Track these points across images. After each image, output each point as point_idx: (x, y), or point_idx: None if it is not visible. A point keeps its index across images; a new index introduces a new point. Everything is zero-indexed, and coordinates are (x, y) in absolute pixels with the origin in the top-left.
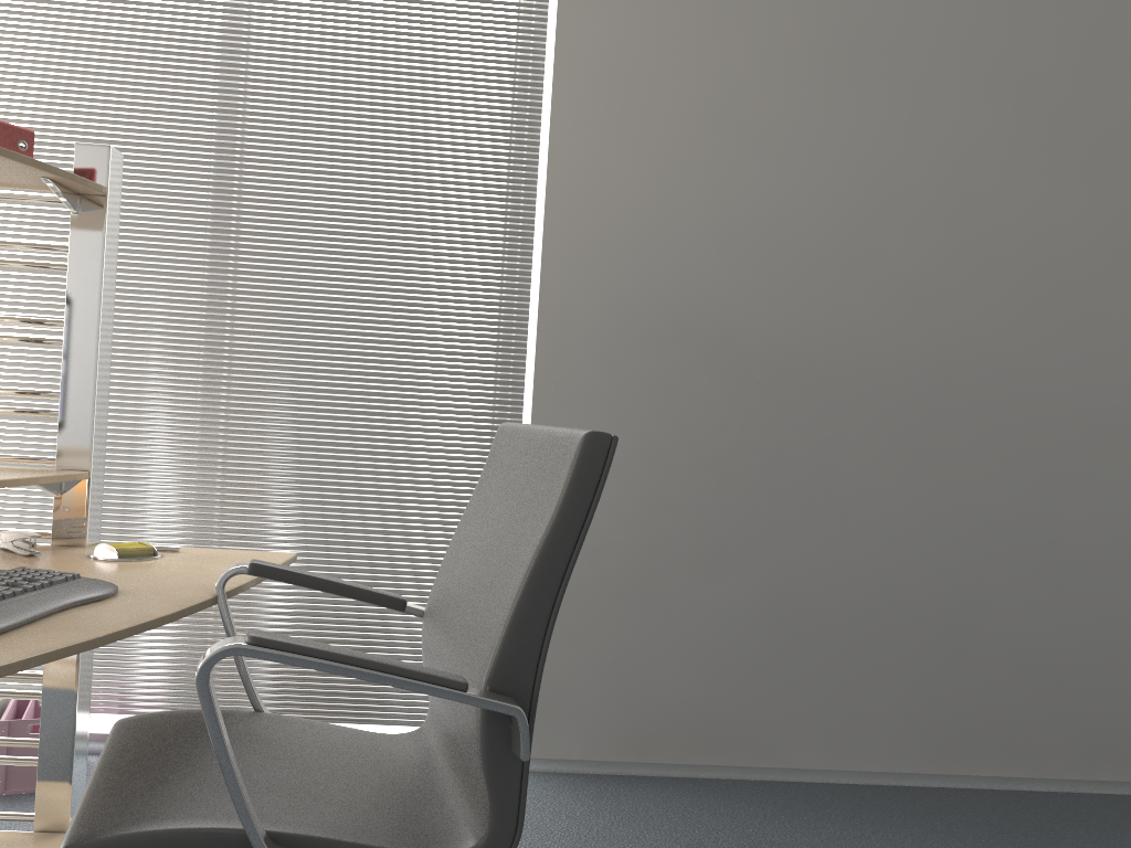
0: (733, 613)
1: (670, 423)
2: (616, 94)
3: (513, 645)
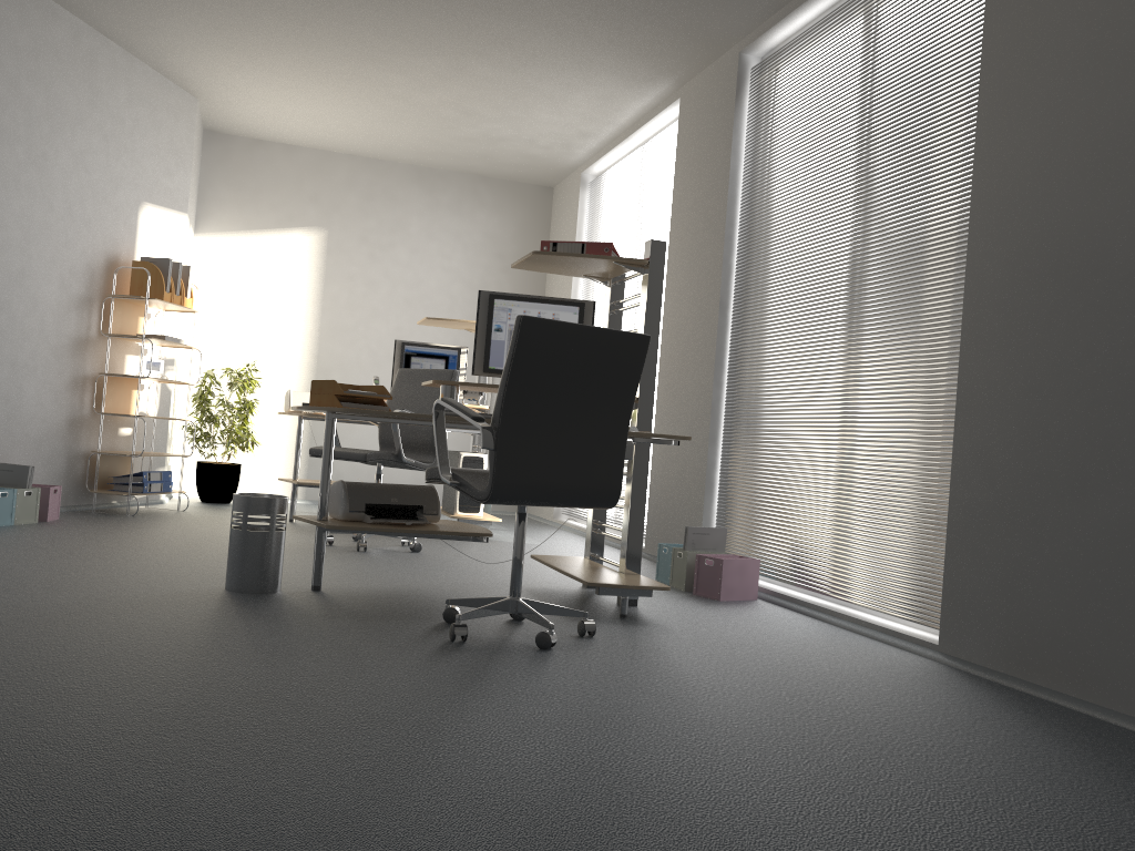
0: (1095, 542)
1: (1048, 356)
2: (1017, 77)
3: (496, 406)
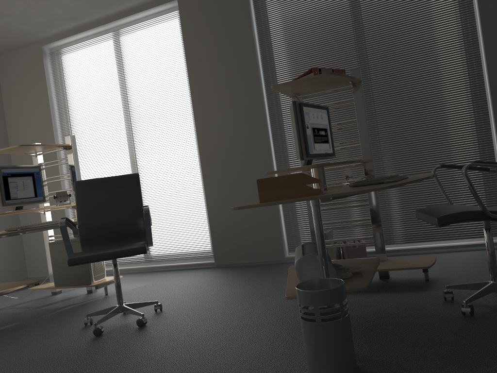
0: None
1: None
2: None
3: None
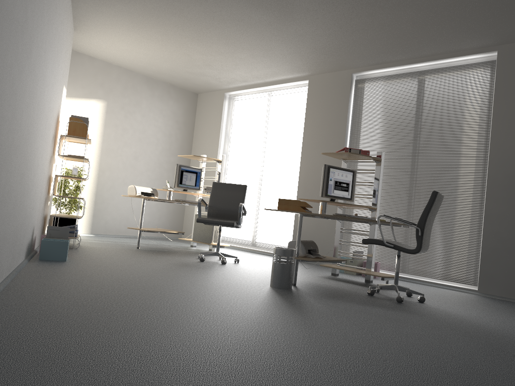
0: None
1: None
2: (509, 121)
3: (420, 220)
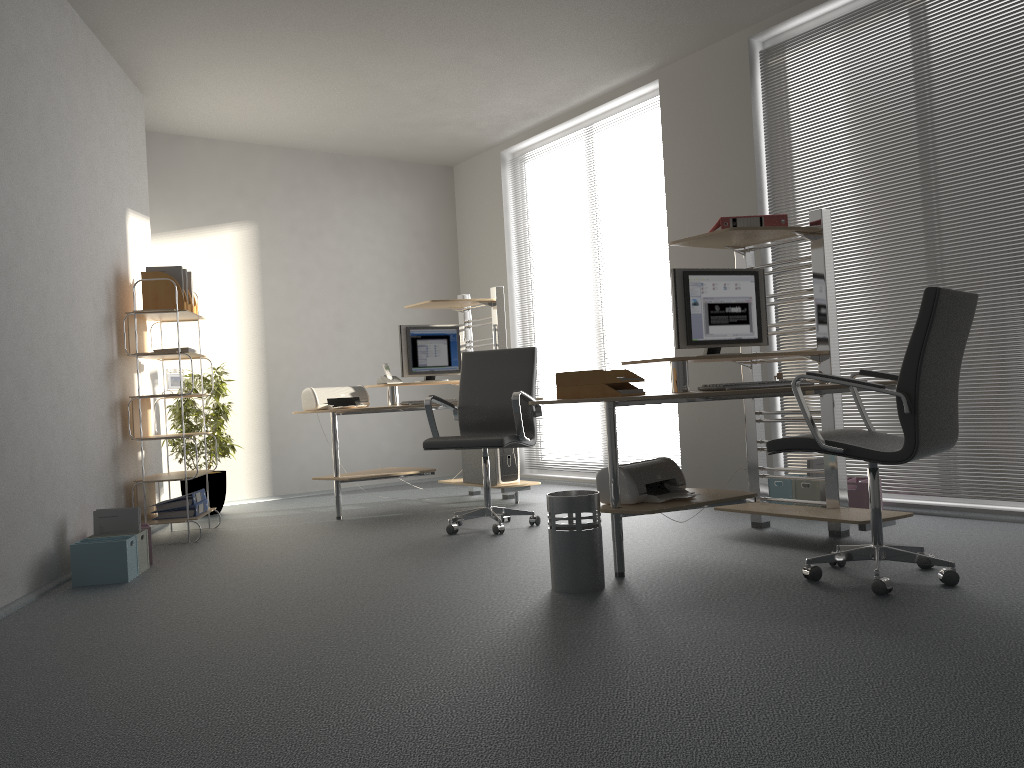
0: None
1: None
2: None
3: (904, 373)
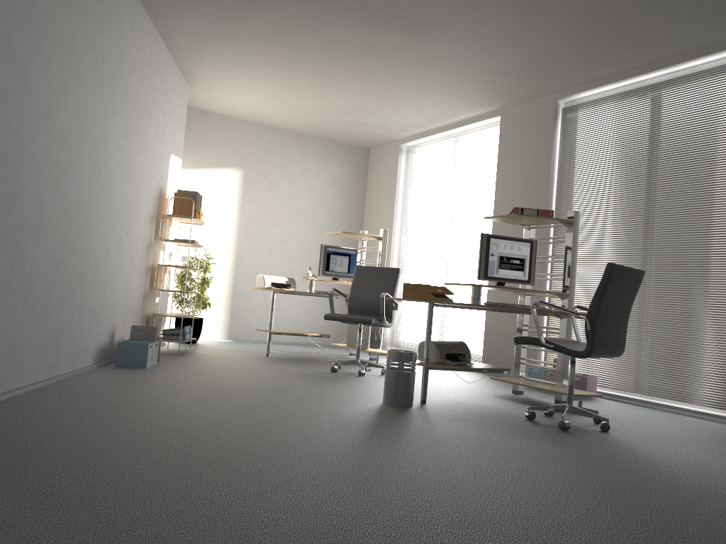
0: None
1: None
2: None
3: (590, 308)
